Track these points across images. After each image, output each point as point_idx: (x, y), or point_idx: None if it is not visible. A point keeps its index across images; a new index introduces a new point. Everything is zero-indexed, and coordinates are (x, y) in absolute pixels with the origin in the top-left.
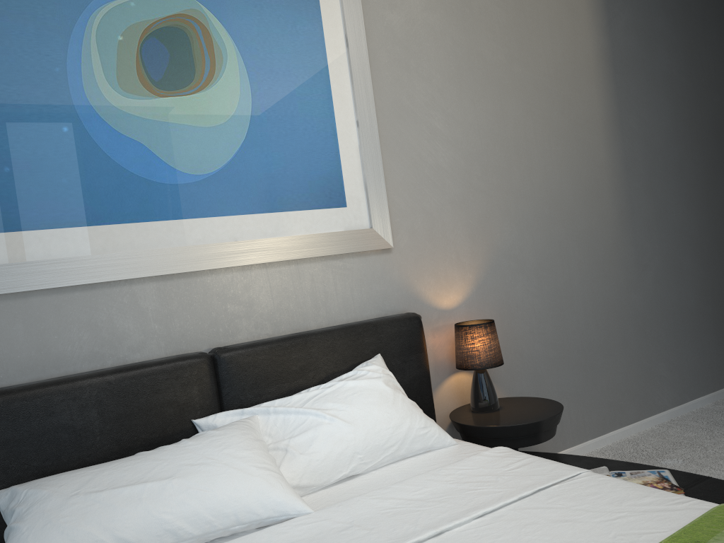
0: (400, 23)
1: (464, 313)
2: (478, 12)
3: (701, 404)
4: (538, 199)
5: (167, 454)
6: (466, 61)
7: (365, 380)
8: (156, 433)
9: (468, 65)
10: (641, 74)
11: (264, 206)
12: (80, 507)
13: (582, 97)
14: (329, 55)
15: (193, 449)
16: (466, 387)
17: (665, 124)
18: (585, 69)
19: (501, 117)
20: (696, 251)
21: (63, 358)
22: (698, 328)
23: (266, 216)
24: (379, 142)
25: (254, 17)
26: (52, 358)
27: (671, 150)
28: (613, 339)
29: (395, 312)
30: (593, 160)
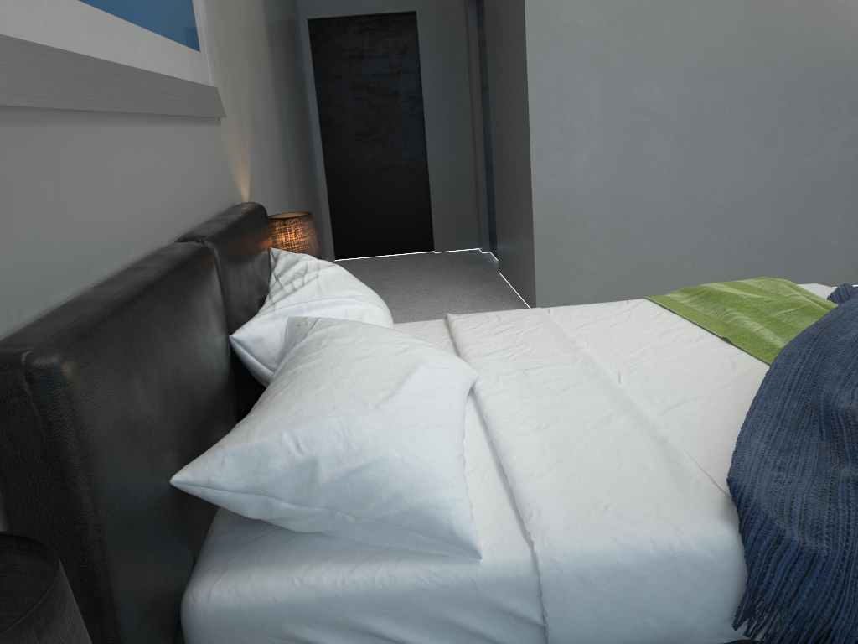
0: None
1: None
2: None
3: None
4: (255, 84)
5: (357, 352)
6: None
7: (334, 266)
8: (222, 357)
9: None
10: None
11: (169, 28)
12: (409, 412)
13: None
14: None
15: (368, 341)
16: None
17: (276, 24)
18: None
19: None
20: (296, 161)
21: (89, 249)
22: None
23: (172, 44)
24: None
25: None
26: (82, 249)
27: (280, 53)
28: None
29: (232, 202)
30: (264, 50)
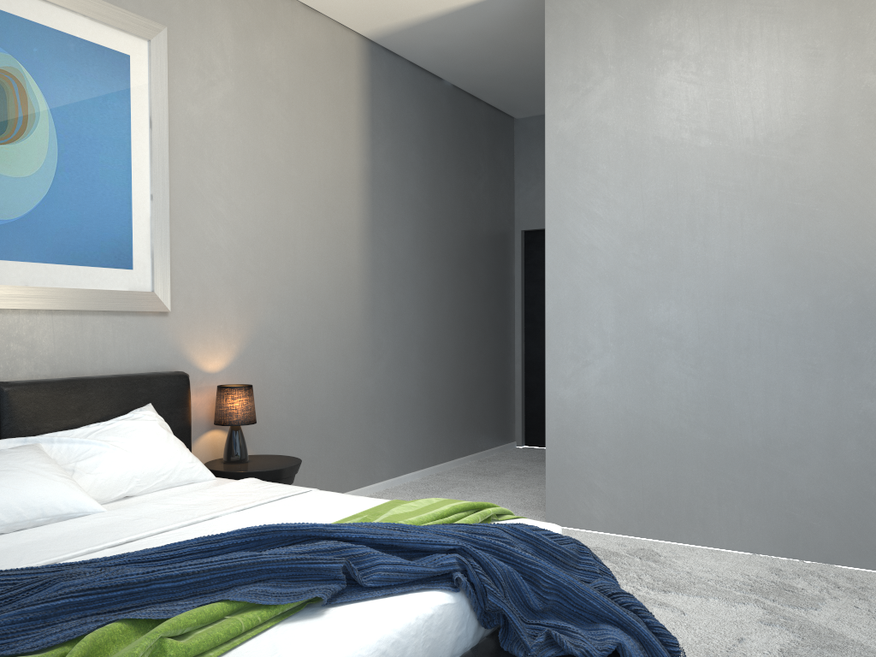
0: (199, 115)
1: (225, 378)
2: (267, 118)
3: (411, 478)
4: (299, 287)
5: None
6: (252, 159)
7: (143, 421)
8: None
9: (253, 162)
10: (393, 195)
11: (58, 258)
12: None
13: (345, 206)
14: (133, 132)
15: None
16: (220, 444)
17: (408, 239)
18: (350, 183)
19: (276, 212)
20: (421, 349)
21: None
22: (416, 414)
23: (59, 267)
24: (169, 217)
25: (69, 85)
26: None
27: (410, 262)
28: (347, 415)
29: (165, 369)
30: (347, 261)
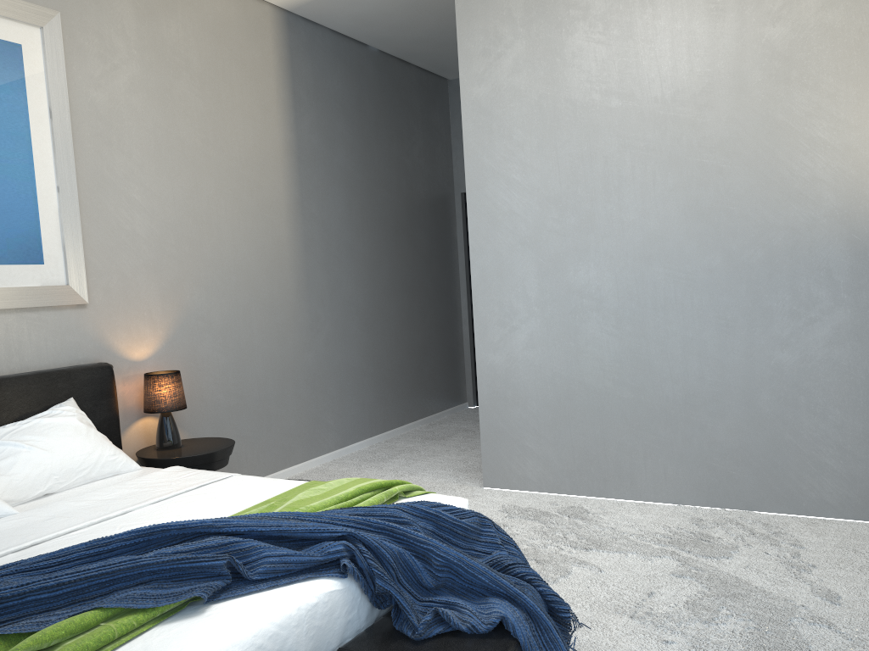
0: (104, 101)
1: (153, 365)
2: (178, 99)
3: (359, 447)
4: (226, 268)
5: None
6: (165, 142)
7: (61, 417)
8: None
9: (167, 145)
10: (322, 167)
11: None
12: None
13: (270, 182)
14: (32, 124)
15: None
16: (153, 430)
17: (341, 211)
18: (274, 159)
19: (196, 194)
20: (362, 319)
21: None
22: (360, 384)
23: None
24: (79, 208)
25: None
26: None
27: (344, 233)
28: (287, 391)
29: (88, 361)
30: (277, 238)
